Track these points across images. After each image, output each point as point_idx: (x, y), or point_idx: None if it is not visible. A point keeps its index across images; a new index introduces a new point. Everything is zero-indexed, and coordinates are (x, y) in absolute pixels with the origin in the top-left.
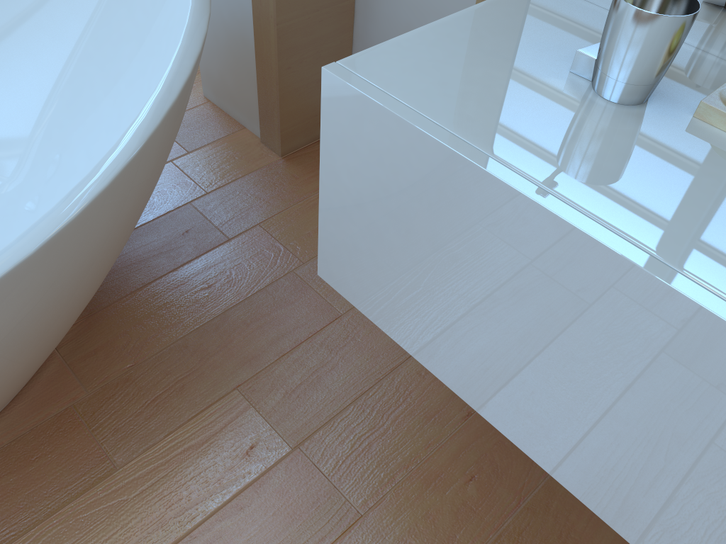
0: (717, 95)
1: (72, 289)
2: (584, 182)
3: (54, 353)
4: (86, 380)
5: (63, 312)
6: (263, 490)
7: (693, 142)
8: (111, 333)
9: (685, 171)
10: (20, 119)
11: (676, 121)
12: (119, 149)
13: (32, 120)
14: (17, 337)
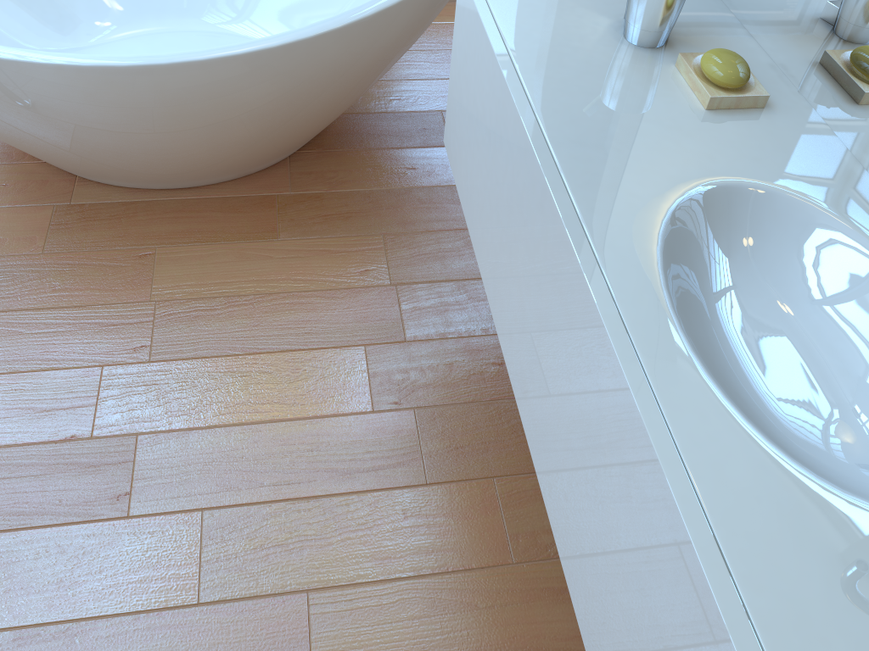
0: (697, 55)
1: (296, 93)
2: (540, 63)
3: (286, 162)
4: (294, 185)
5: (286, 108)
6: (354, 295)
7: (650, 75)
8: (328, 167)
9: (618, 83)
10: (349, 1)
11: (657, 63)
12: (360, 9)
13: (356, 4)
14: (250, 104)
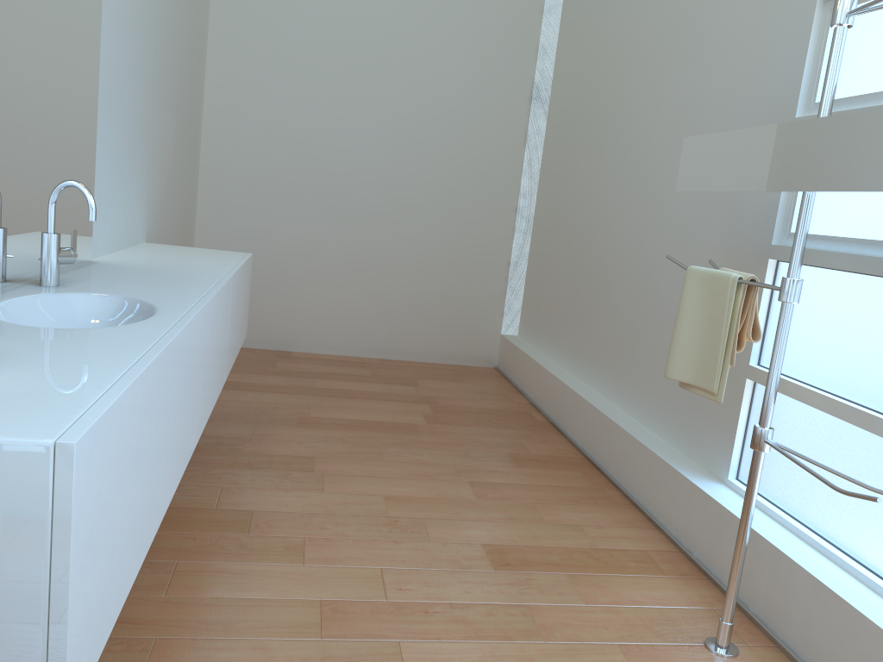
0: None
1: None
2: (96, 370)
3: None
4: None
5: None
6: None
7: None
8: None
9: (37, 356)
10: None
11: None
12: None
13: None
14: None
